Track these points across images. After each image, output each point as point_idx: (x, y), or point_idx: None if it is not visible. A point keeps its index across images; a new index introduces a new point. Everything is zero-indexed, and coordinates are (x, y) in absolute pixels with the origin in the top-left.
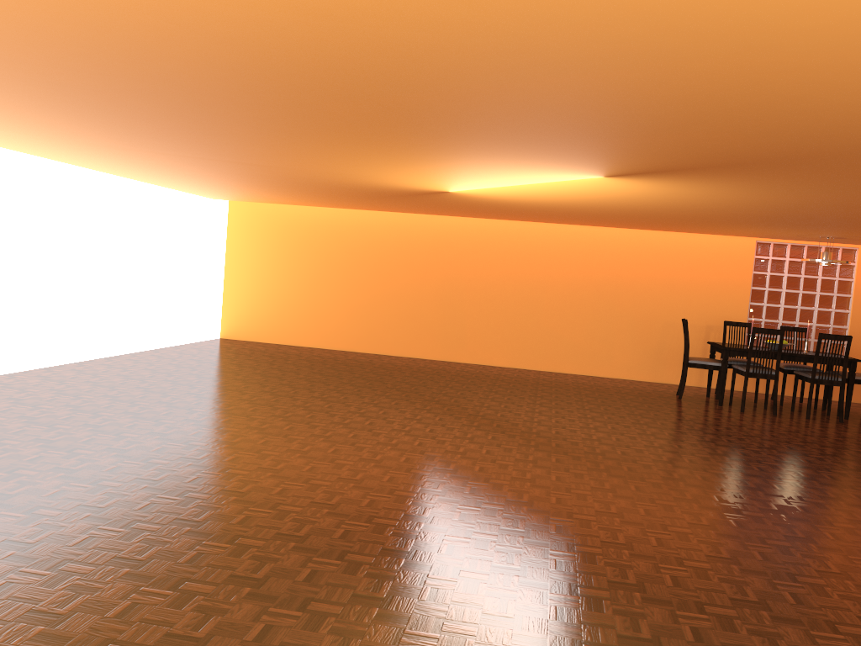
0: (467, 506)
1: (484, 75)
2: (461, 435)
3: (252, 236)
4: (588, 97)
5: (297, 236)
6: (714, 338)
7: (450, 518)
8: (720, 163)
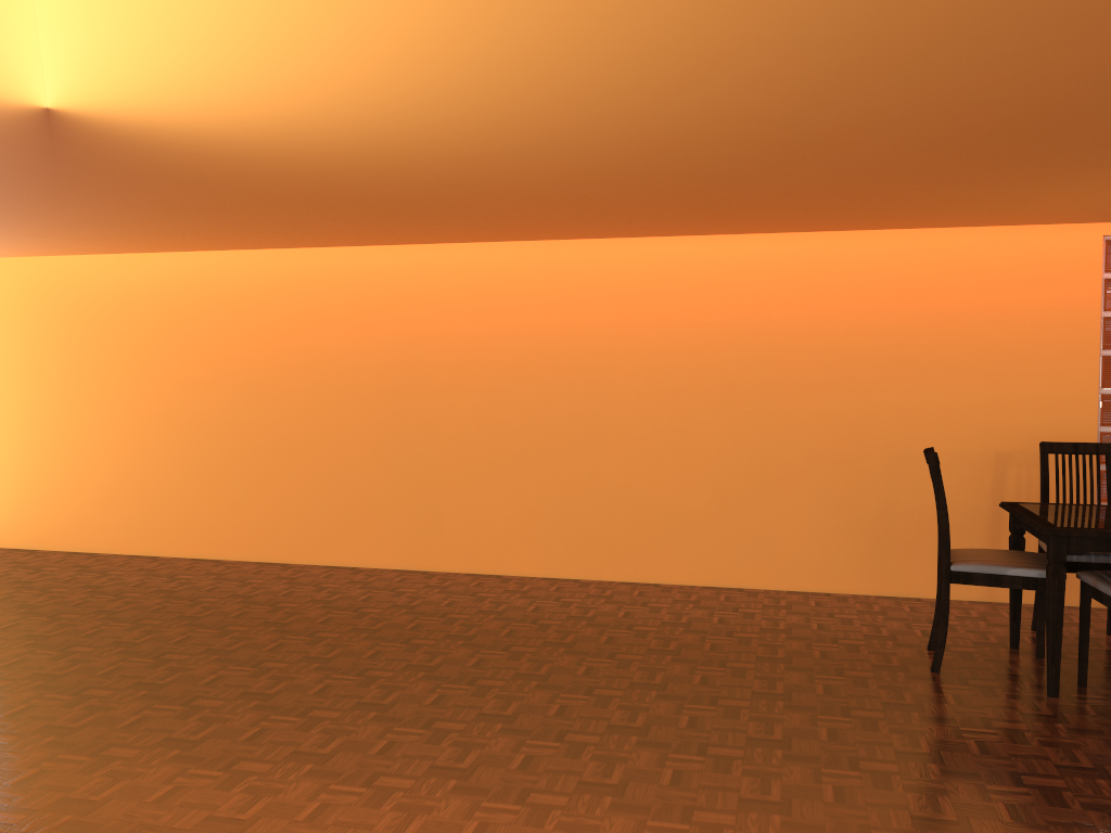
0: None
1: None
2: None
3: (10, 332)
4: None
5: (92, 324)
6: (1017, 482)
7: None
8: None
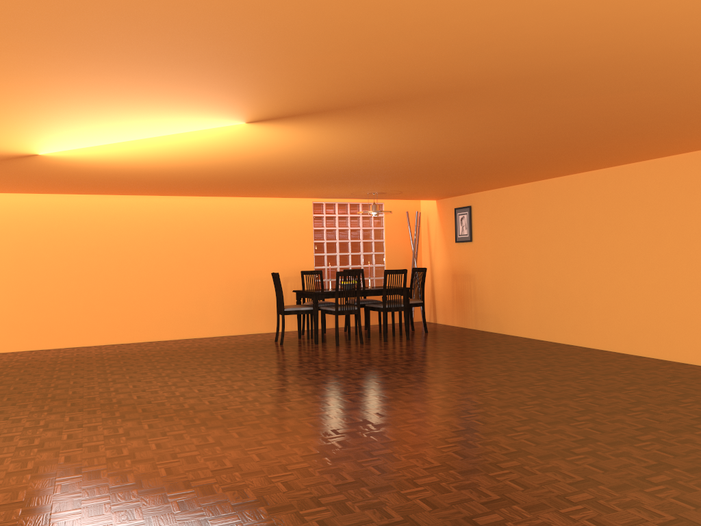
0: None
1: None
2: (111, 432)
3: None
4: None
5: None
6: (291, 287)
7: None
8: (383, 98)
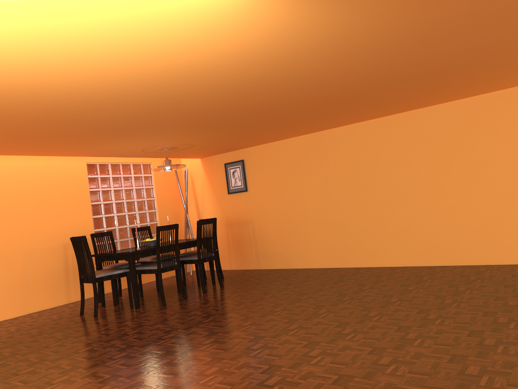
0: None
1: None
2: None
3: None
4: None
5: None
6: (72, 254)
7: None
8: None
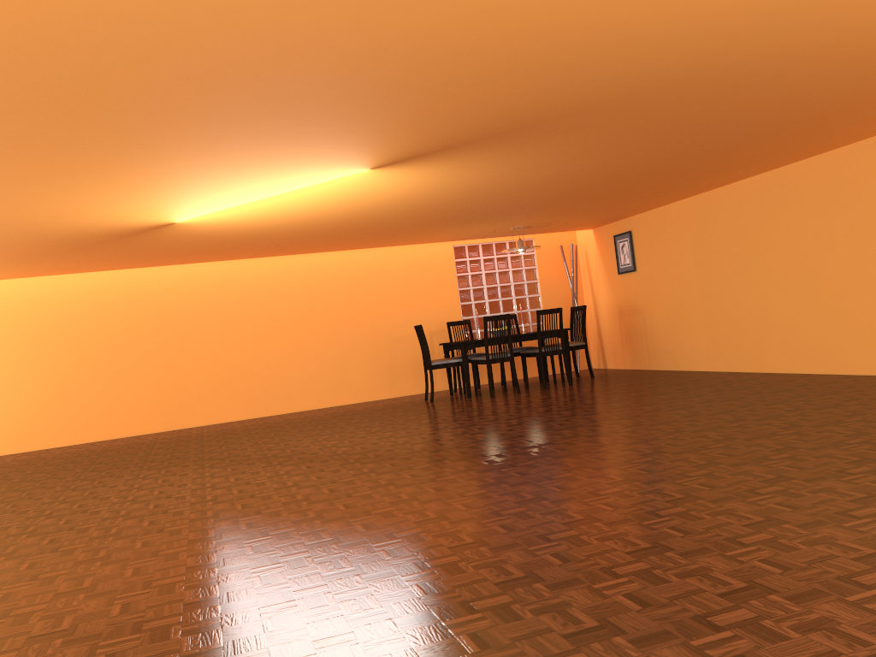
0: (360, 518)
1: (353, 5)
2: (273, 474)
3: None
4: (439, 38)
5: None
6: (438, 342)
7: (356, 531)
8: (496, 131)
